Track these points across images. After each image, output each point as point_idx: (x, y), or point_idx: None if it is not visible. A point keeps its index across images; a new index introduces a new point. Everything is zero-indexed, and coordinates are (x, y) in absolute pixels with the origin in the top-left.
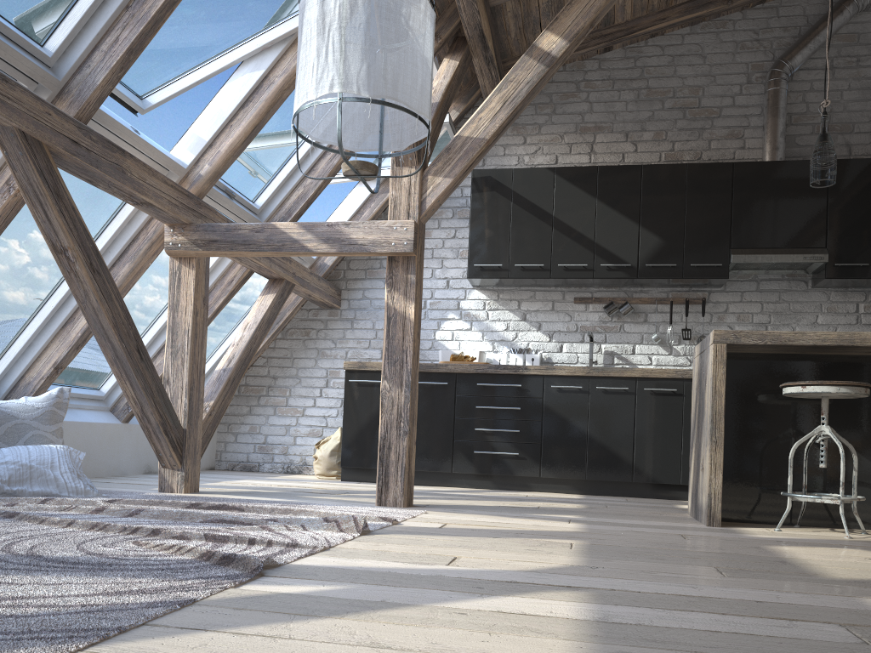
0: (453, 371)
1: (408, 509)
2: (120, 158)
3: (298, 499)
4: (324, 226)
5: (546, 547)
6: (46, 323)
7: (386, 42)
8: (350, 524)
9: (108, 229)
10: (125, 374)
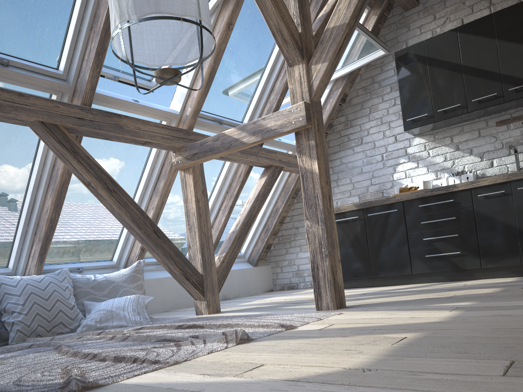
0: (400, 200)
1: (330, 312)
2: (117, 120)
3: (271, 311)
4: (251, 124)
5: (368, 346)
6: None
7: None
8: (232, 336)
9: (148, 163)
10: (150, 248)
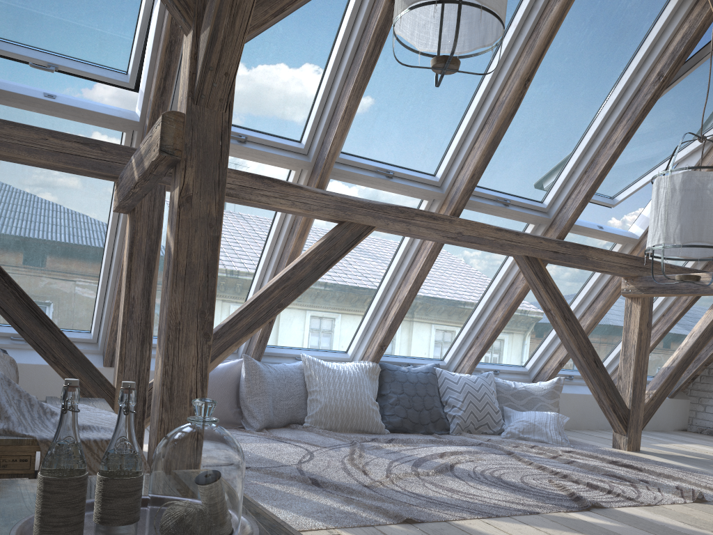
0: None
1: None
2: (584, 251)
3: (704, 468)
4: None
5: None
6: (555, 337)
7: (694, 209)
8: (688, 493)
9: (589, 281)
10: (586, 375)
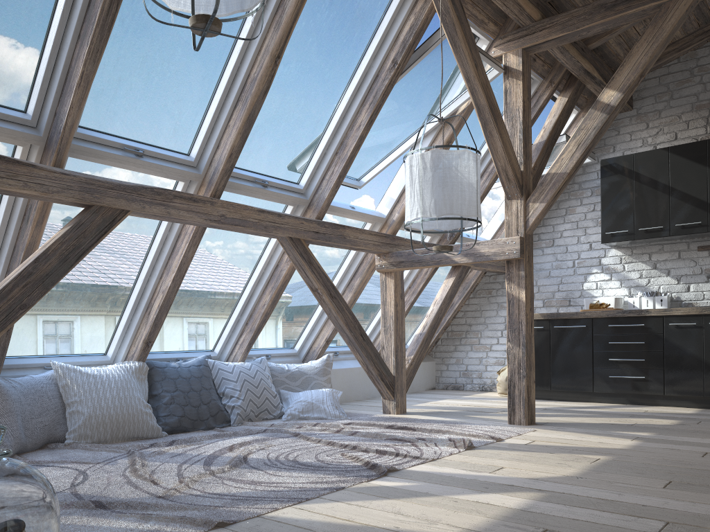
0: (589, 317)
1: (524, 428)
2: (342, 231)
3: (461, 418)
4: (464, 246)
5: (573, 462)
6: (319, 316)
7: (444, 184)
8: (460, 443)
9: (346, 260)
10: (355, 349)
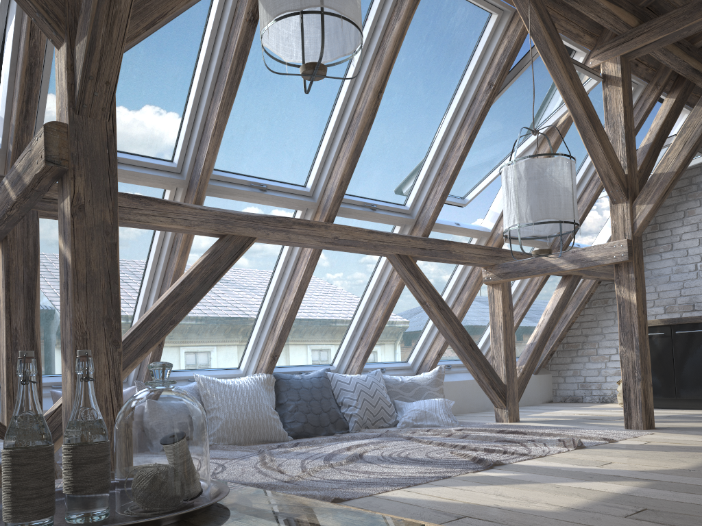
0: None
1: (641, 431)
2: (447, 246)
3: (576, 425)
4: (569, 253)
5: (688, 458)
6: (430, 330)
7: (539, 191)
8: (570, 442)
9: (454, 275)
10: (465, 358)
